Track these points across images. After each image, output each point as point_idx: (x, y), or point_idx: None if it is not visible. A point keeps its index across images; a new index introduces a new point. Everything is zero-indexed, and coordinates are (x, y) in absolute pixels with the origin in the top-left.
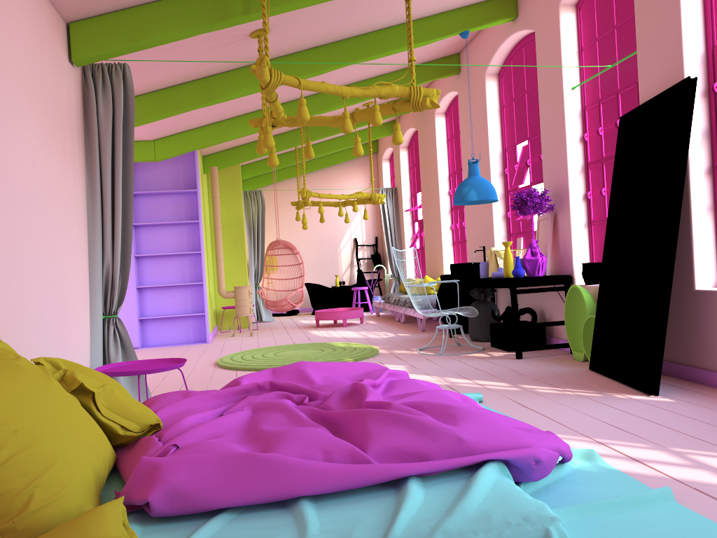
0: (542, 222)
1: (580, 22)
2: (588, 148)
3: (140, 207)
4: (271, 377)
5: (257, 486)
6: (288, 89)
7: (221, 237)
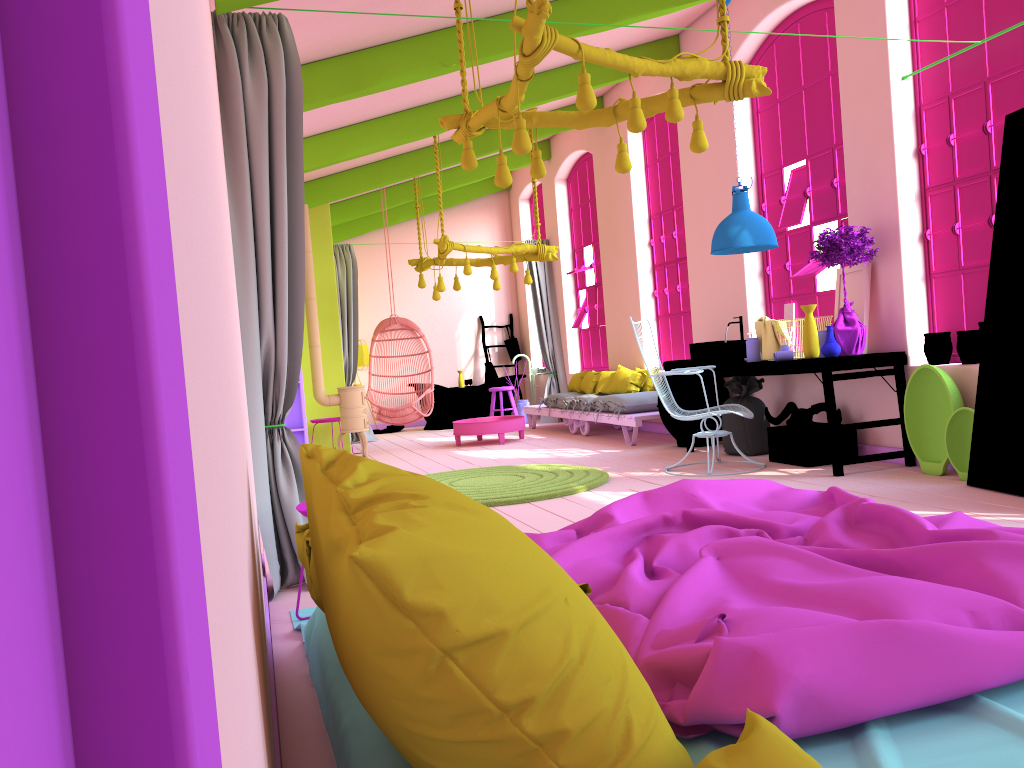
0: (847, 277)
1: None
2: (926, 166)
3: None
4: (645, 507)
5: (921, 677)
6: (443, 80)
7: (317, 313)
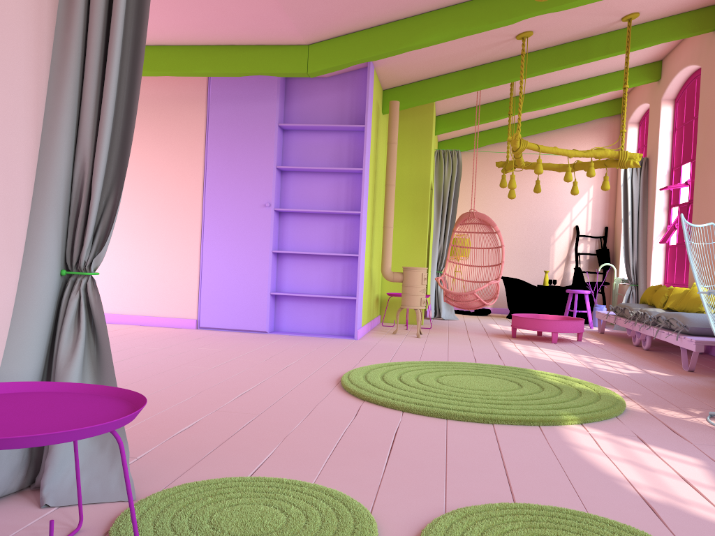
0: None
1: None
2: None
3: (291, 146)
4: None
5: None
6: None
7: (393, 198)
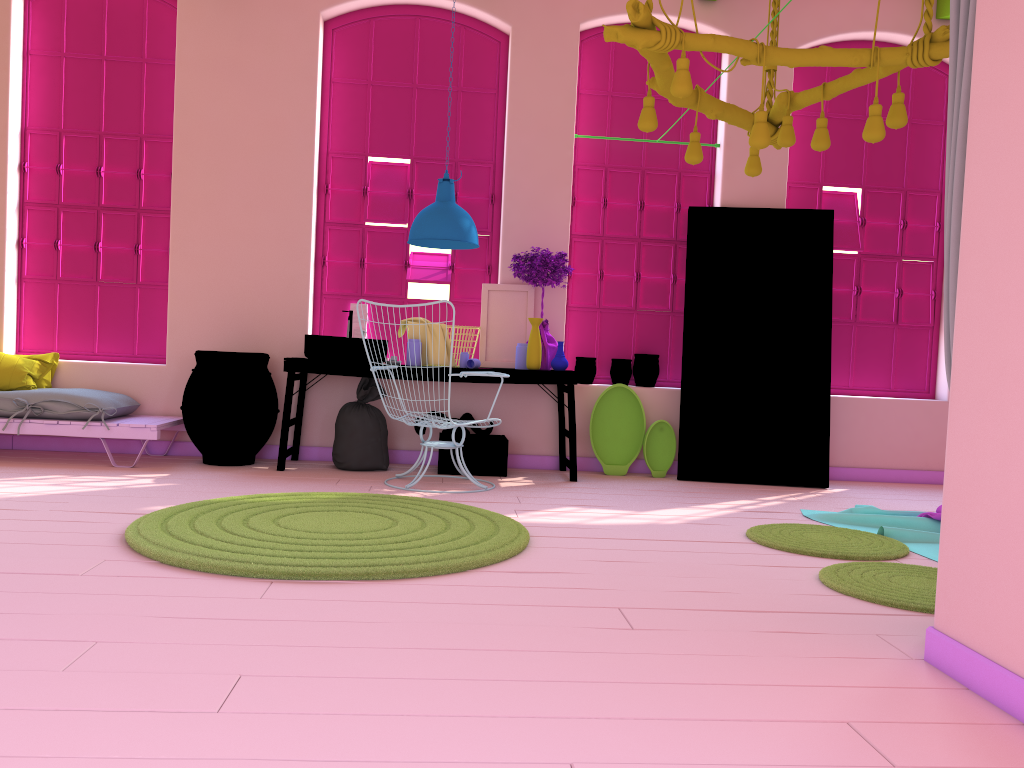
0: (501, 294)
1: (581, 58)
2: (575, 215)
3: None
4: None
5: None
6: None
7: None
